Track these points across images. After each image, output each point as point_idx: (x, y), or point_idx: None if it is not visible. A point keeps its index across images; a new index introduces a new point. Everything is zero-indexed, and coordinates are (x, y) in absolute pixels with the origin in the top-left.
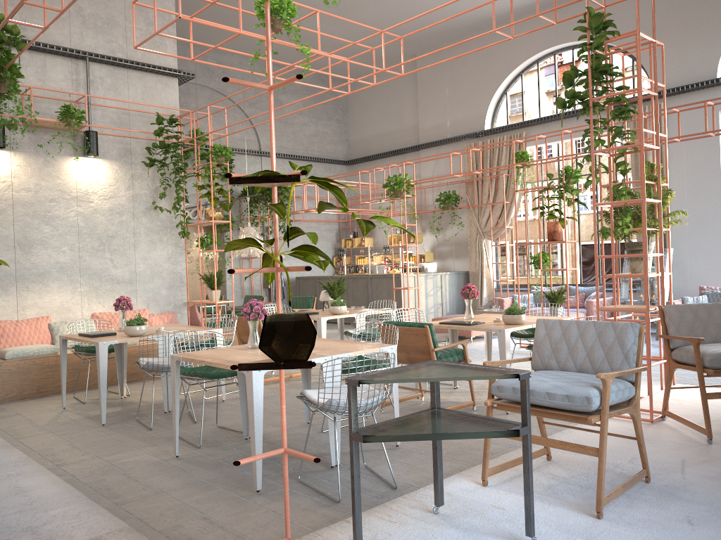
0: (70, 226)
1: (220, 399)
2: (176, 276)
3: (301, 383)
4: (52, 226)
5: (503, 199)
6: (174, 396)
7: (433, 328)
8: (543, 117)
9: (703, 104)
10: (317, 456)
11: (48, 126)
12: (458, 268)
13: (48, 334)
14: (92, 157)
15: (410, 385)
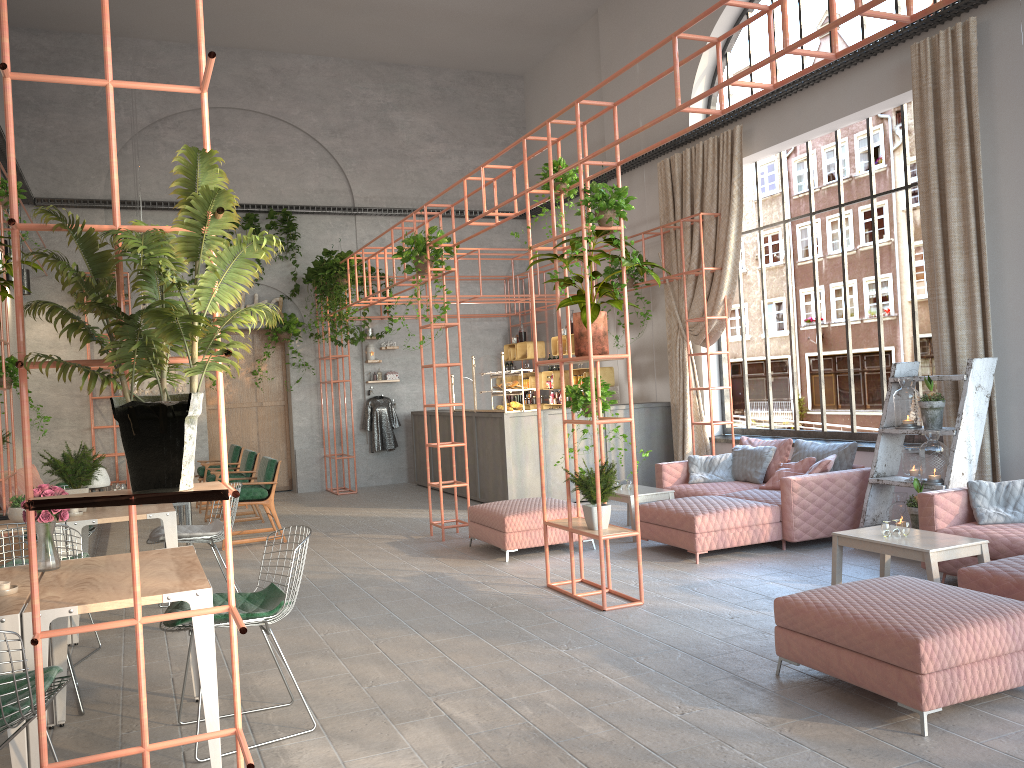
0: None
1: None
2: None
3: None
4: None
5: (710, 262)
6: None
7: None
8: None
9: None
10: None
11: None
12: (662, 396)
13: None
14: None
15: None
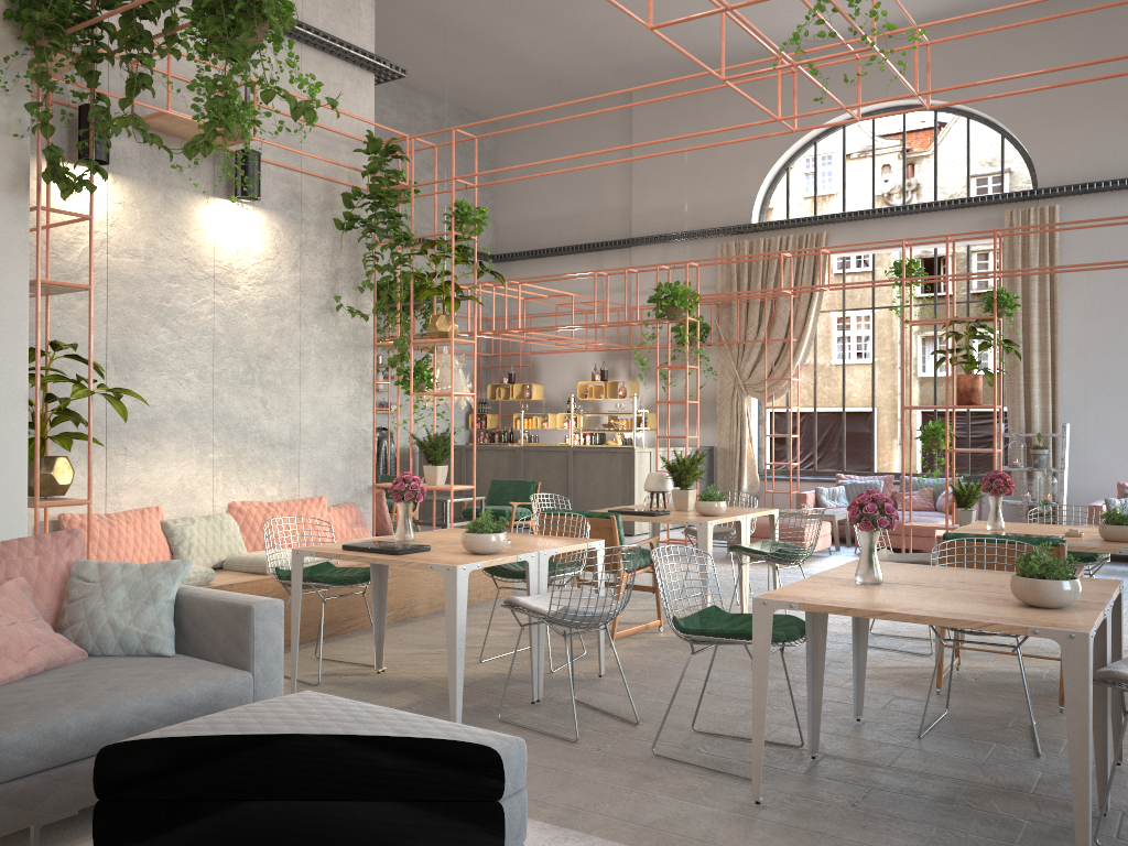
0: (201, 332)
1: (582, 673)
2: (359, 437)
3: (669, 639)
4: (171, 328)
5: (783, 334)
6: (765, 681)
7: (1066, 548)
8: (859, 211)
9: (1118, 212)
10: (1015, 791)
11: (178, 131)
12: (694, 441)
13: (165, 543)
14: (241, 201)
15: (871, 642)
